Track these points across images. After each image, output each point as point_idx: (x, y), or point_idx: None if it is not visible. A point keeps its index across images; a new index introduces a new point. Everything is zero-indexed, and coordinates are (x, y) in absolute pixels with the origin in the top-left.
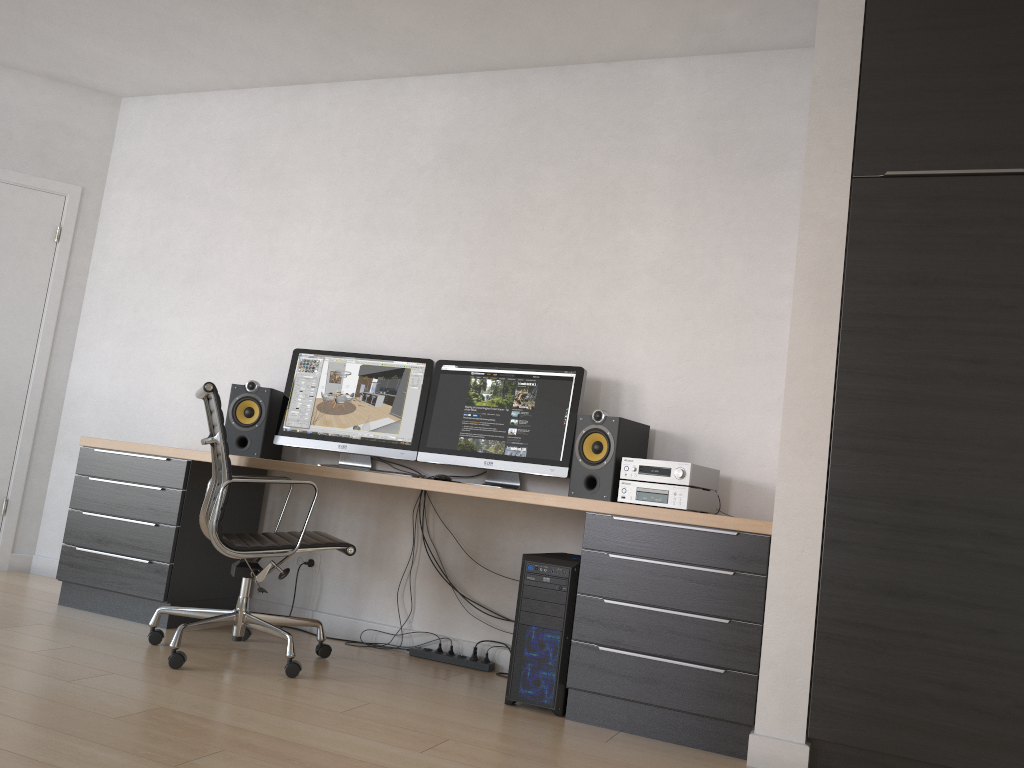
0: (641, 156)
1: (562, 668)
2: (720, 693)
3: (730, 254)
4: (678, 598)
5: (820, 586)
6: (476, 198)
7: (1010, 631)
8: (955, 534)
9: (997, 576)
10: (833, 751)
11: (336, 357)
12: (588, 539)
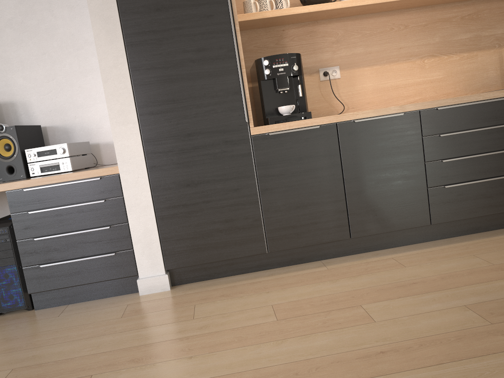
0: None
1: (23, 284)
2: (116, 265)
3: (58, 7)
4: (78, 224)
5: (152, 193)
6: None
7: (245, 186)
8: (210, 146)
9: (234, 162)
10: (180, 271)
11: None
12: (12, 207)
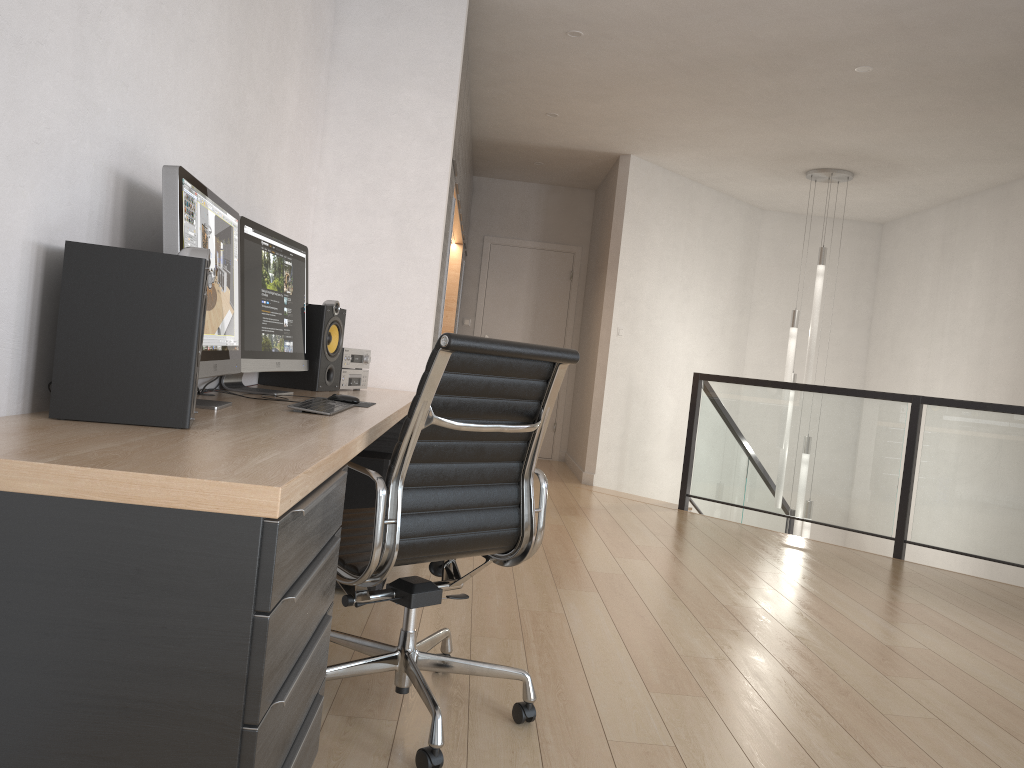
0: None
1: None
2: None
3: (307, 134)
4: None
5: None
6: None
7: None
8: None
9: None
10: None
11: (203, 196)
12: None
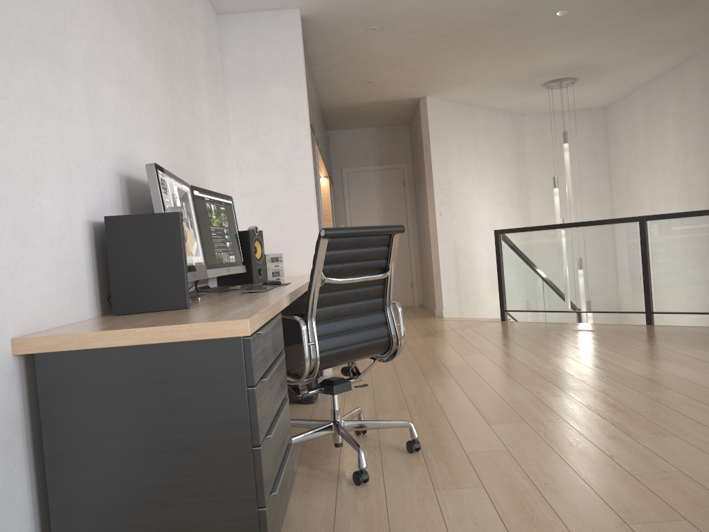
0: (196, 43)
1: None
2: None
3: (218, 127)
4: None
5: None
6: (158, 27)
7: None
8: None
9: None
10: None
11: (169, 177)
12: None
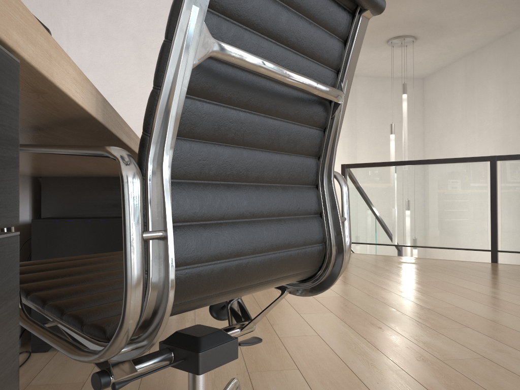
0: None
1: None
2: None
3: None
4: None
5: None
6: None
7: None
8: None
9: None
10: None
11: None
12: None
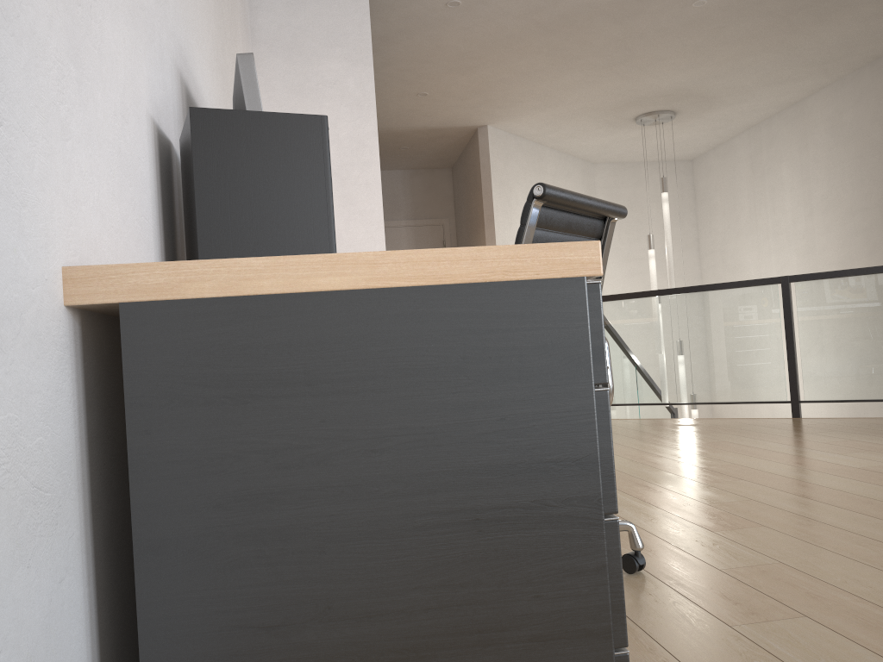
0: None
1: None
2: None
3: None
4: None
5: None
6: None
7: None
8: None
9: None
10: None
11: None
12: None
